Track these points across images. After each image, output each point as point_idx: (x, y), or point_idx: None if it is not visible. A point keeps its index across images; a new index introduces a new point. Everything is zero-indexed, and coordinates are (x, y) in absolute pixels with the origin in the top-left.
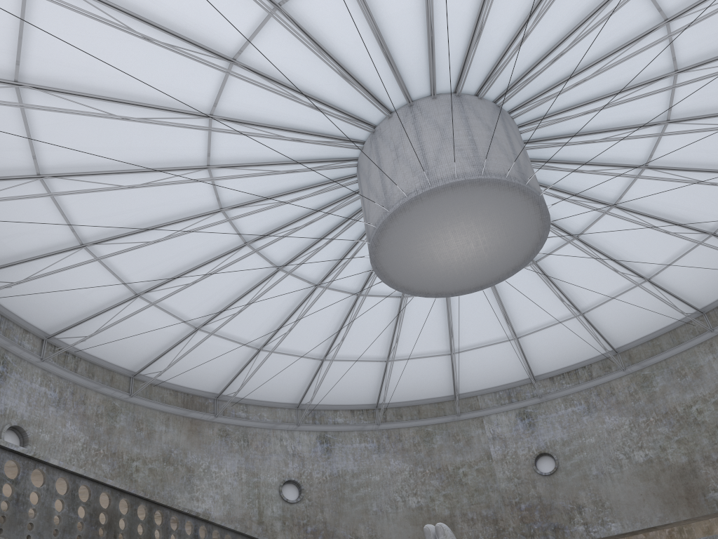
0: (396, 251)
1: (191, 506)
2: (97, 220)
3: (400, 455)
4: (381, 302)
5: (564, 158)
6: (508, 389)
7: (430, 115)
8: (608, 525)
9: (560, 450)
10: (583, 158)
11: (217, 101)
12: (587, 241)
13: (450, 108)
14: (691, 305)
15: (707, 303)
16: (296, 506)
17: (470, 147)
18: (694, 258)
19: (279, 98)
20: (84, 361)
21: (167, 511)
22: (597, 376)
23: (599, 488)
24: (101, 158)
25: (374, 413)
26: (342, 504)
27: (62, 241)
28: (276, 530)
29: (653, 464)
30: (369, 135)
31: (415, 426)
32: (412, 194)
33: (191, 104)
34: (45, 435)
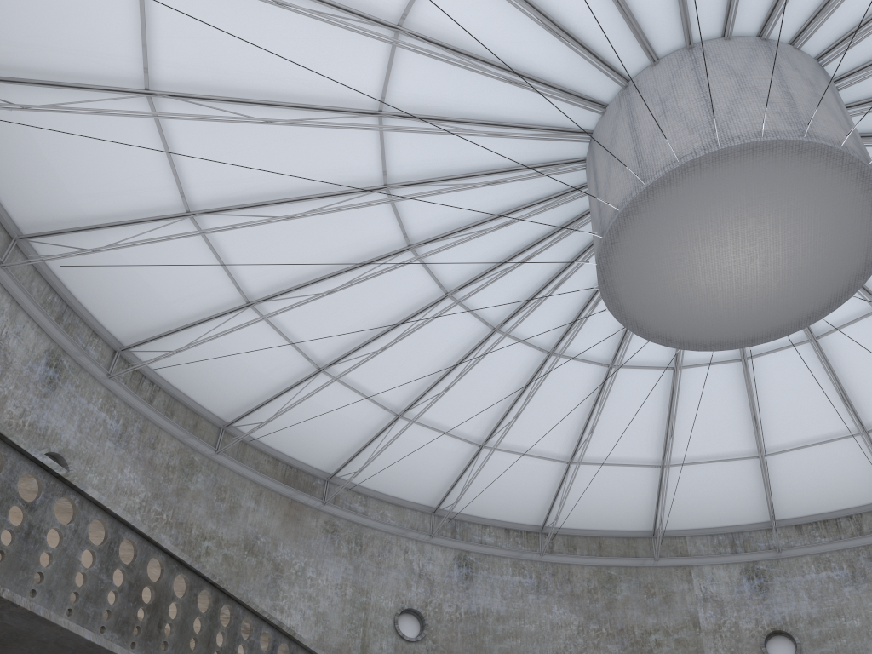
0: (640, 257)
1: None
2: (215, 177)
3: (567, 602)
4: (578, 371)
5: None
6: (732, 533)
7: (721, 59)
8: None
9: (805, 630)
10: None
11: (411, 3)
12: None
13: (752, 52)
14: None
15: None
16: (415, 647)
17: (784, 101)
18: None
19: (499, 13)
20: (164, 393)
21: (239, 609)
22: (870, 532)
23: None
24: (235, 77)
25: (537, 538)
26: None
27: (163, 204)
28: None
29: None
30: (618, 92)
31: (592, 565)
32: (688, 156)
33: (374, 5)
34: (94, 477)
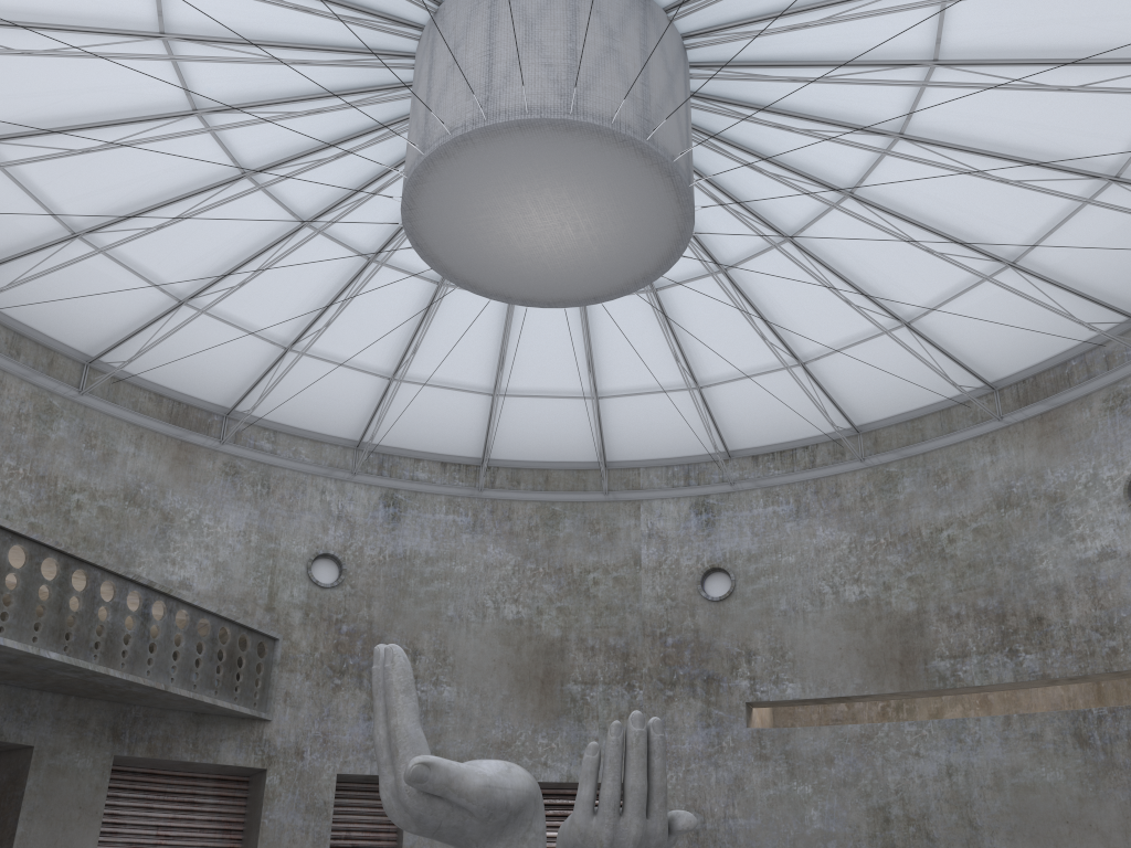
0: (445, 222)
1: (161, 570)
2: None
3: (505, 541)
4: (479, 301)
5: (767, 103)
6: (688, 464)
7: None
8: (784, 685)
9: (742, 567)
10: (797, 107)
11: None
12: (810, 247)
13: None
14: (976, 375)
15: (1004, 375)
16: (331, 593)
17: (565, 63)
18: (983, 300)
19: None
20: (5, 330)
21: (96, 572)
22: (822, 464)
23: (784, 631)
24: None
25: (478, 472)
26: (402, 599)
27: None
28: (293, 623)
29: (868, 607)
30: (430, 18)
31: (536, 500)
32: (458, 130)
33: None
34: None
